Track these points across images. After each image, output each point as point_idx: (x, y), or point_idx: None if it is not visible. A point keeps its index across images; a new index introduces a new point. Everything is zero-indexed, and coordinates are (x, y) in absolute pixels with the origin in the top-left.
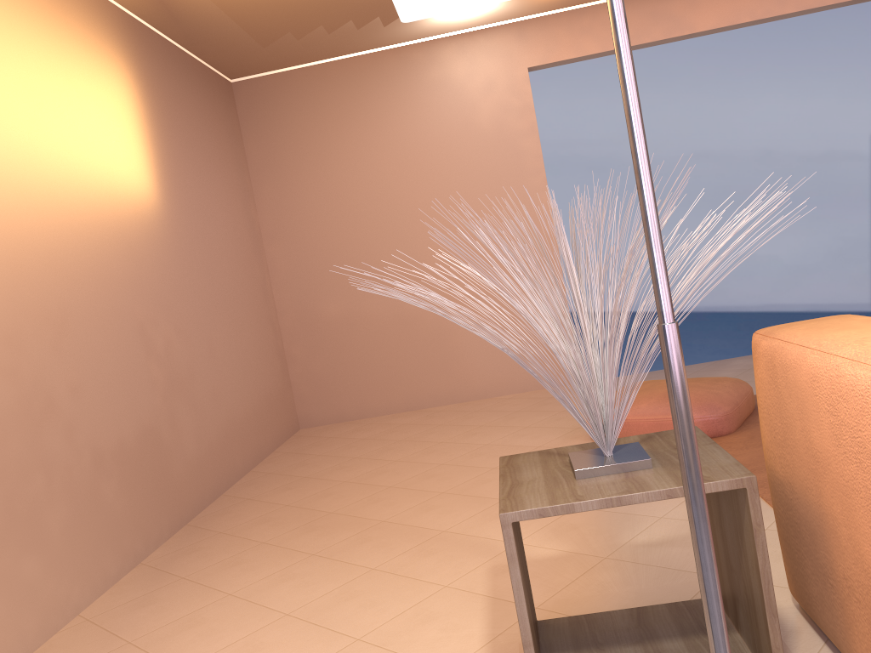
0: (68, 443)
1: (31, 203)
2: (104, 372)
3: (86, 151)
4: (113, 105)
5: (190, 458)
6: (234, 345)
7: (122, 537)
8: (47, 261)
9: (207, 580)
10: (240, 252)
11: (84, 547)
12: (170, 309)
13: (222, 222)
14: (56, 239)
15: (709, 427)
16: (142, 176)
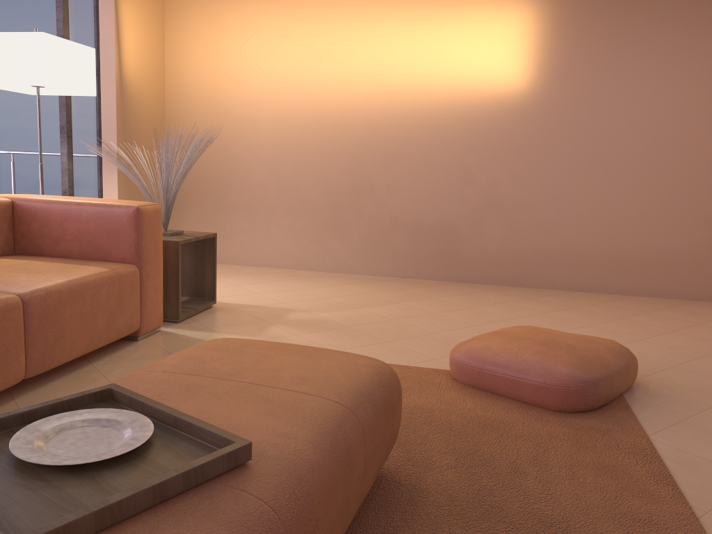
0: (376, 208)
1: (393, 100)
2: (417, 185)
3: (452, 68)
4: (499, 32)
5: (487, 252)
6: (605, 200)
7: (398, 261)
8: (393, 127)
9: (363, 284)
10: (674, 127)
11: (370, 252)
12: (508, 162)
13: (646, 101)
14: (405, 117)
15: (449, 361)
16: (515, 75)
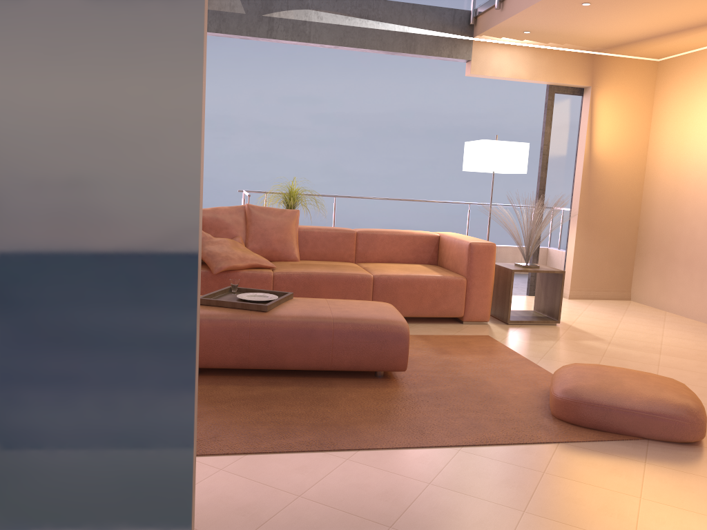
0: None
1: None
2: None
3: None
4: None
5: None
6: None
7: None
8: None
9: None
10: None
11: None
12: None
13: None
14: None
15: None
16: None
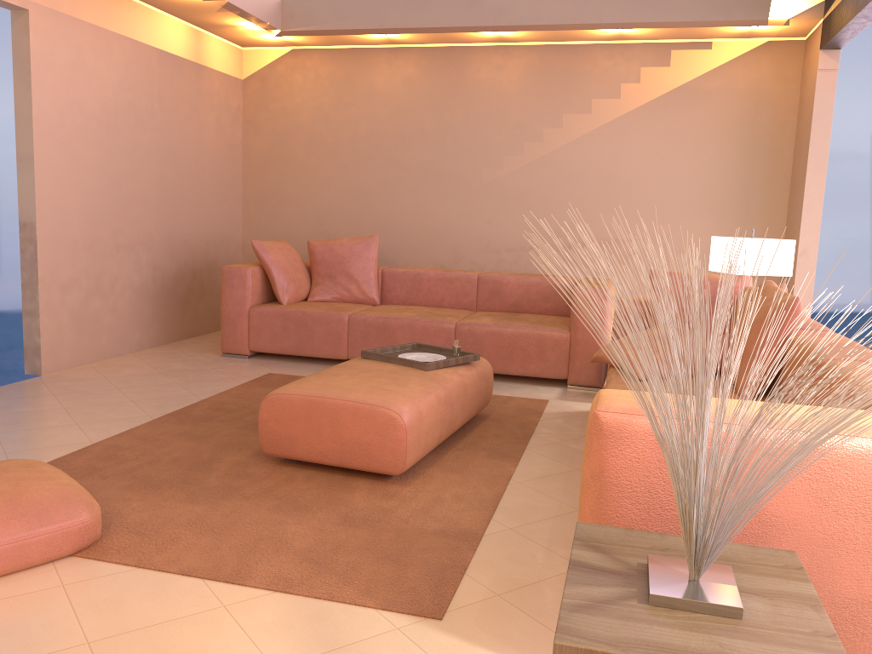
0: None
1: None
2: None
3: None
4: None
5: None
6: None
7: None
8: None
9: None
10: None
11: None
12: None
13: None
14: None
15: (91, 532)
16: None
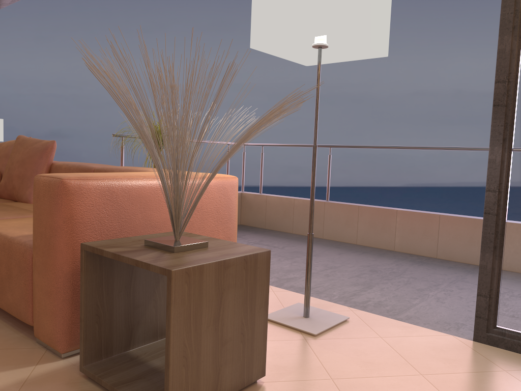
0: None
1: None
2: None
3: None
4: None
5: None
6: None
7: None
8: None
9: None
10: None
11: None
12: None
13: None
14: None
15: None
16: None
